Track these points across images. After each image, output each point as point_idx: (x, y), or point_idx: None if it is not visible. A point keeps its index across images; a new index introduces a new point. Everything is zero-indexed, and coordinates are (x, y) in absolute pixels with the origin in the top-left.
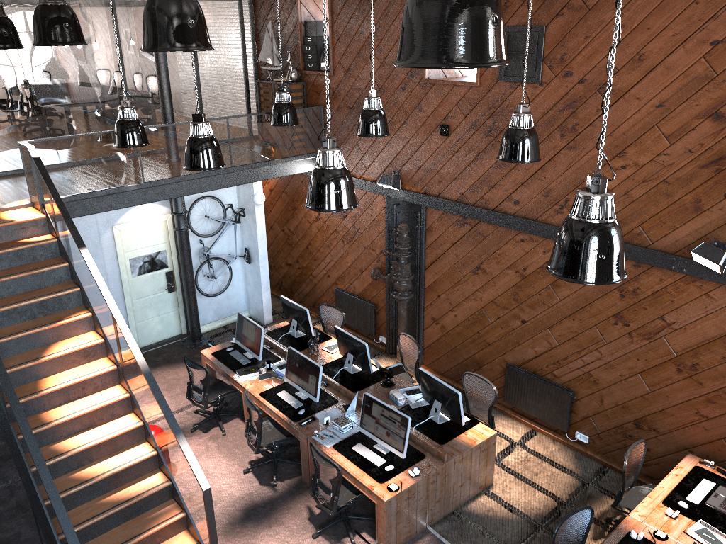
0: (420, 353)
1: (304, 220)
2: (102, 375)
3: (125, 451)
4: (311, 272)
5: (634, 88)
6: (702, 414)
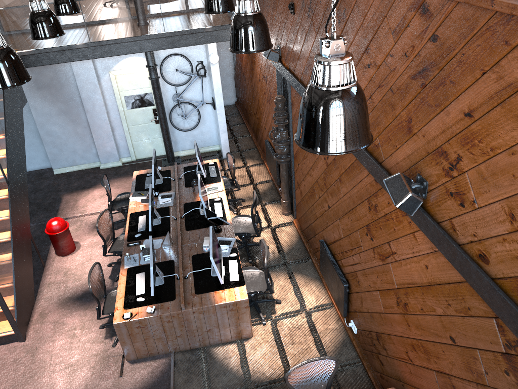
0: (251, 212)
1: (256, 80)
2: None
3: None
4: (260, 123)
5: None
6: (409, 356)
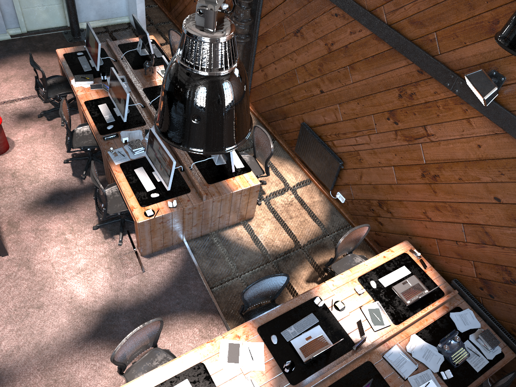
0: None
1: None
2: None
3: None
4: None
5: None
6: (428, 215)
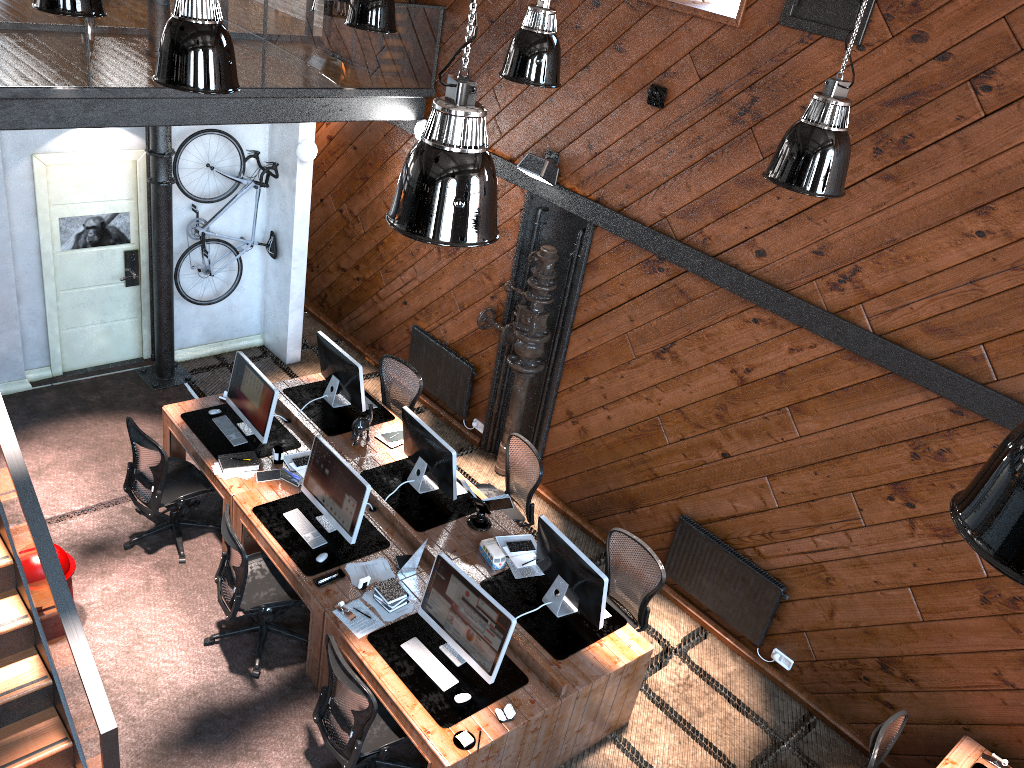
0: (541, 477)
1: (379, 202)
2: None
3: None
4: (377, 290)
5: None
6: (1007, 678)
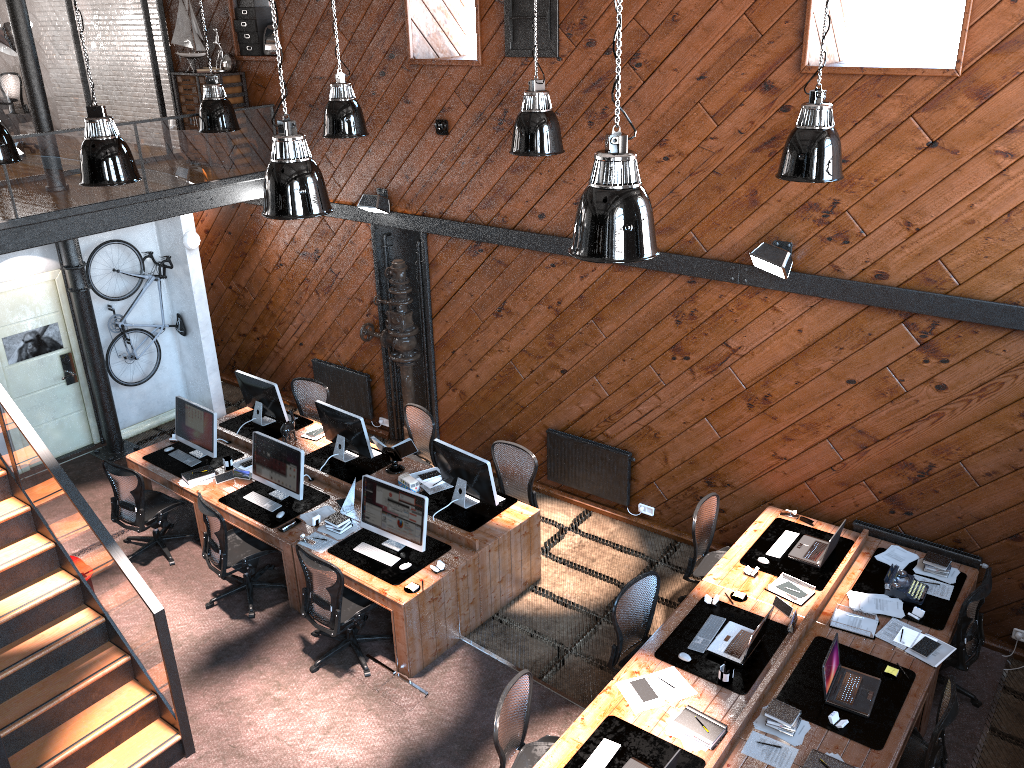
0: (434, 426)
1: (260, 269)
2: None
3: (31, 585)
4: (276, 342)
5: (671, 57)
6: (780, 455)
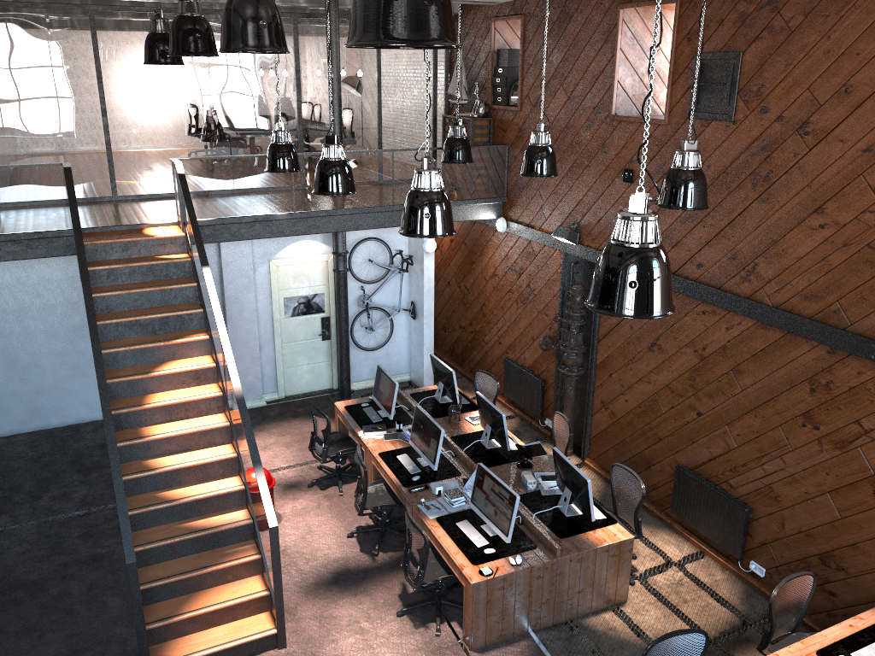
0: (570, 437)
1: (480, 276)
2: (207, 400)
3: (214, 481)
4: (483, 337)
5: (839, 127)
6: None
